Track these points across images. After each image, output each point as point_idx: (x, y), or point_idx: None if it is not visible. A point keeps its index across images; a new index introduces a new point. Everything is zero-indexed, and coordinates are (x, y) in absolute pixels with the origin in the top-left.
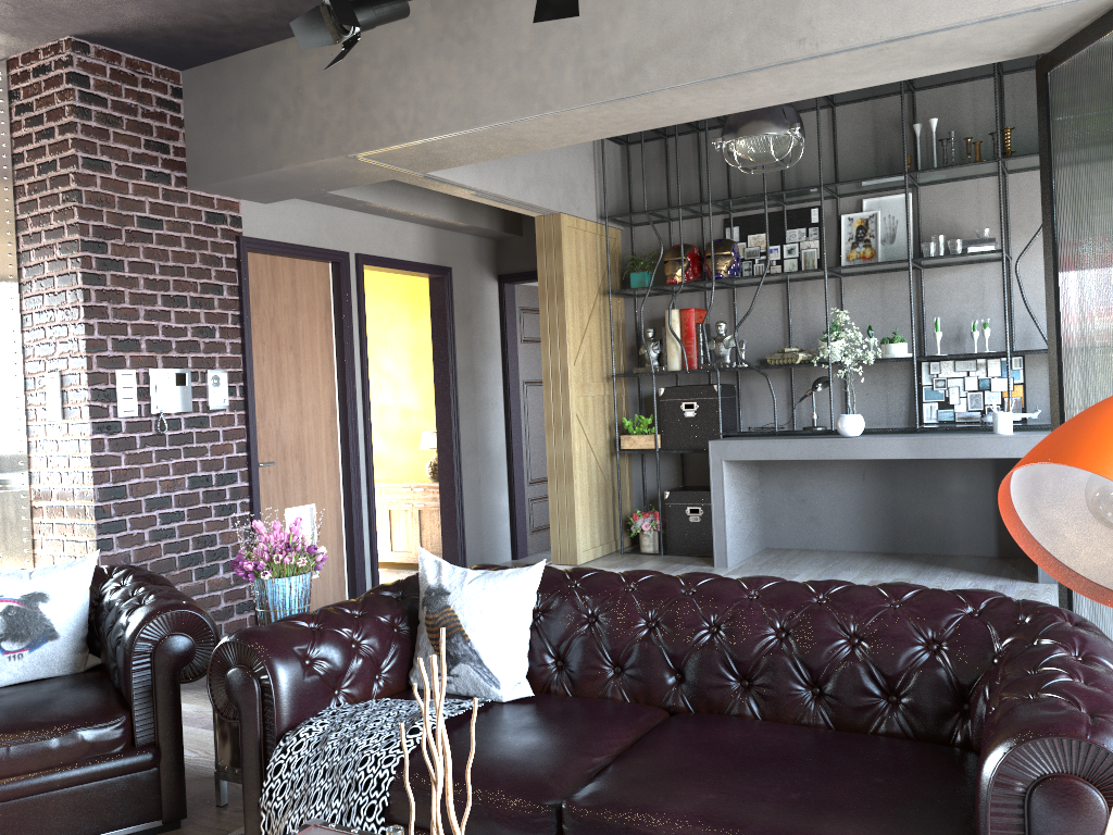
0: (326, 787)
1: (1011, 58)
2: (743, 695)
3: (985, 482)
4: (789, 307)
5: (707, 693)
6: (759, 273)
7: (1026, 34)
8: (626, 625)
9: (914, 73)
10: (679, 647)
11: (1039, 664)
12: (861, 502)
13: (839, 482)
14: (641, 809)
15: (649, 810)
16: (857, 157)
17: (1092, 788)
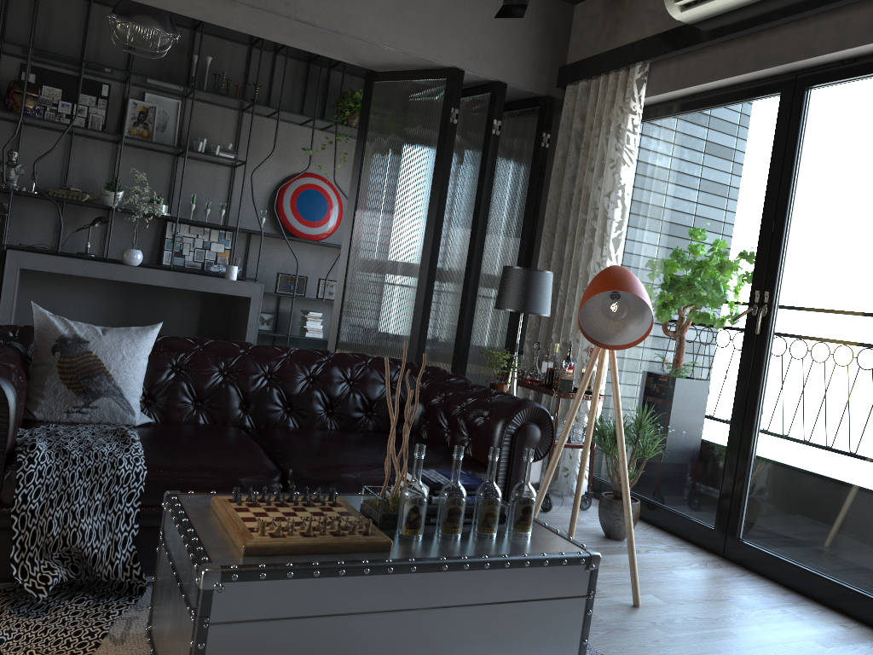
0: (86, 485)
1: (359, 65)
2: (288, 416)
3: (194, 310)
4: (71, 154)
5: (267, 415)
6: (49, 120)
7: (384, 60)
8: (209, 373)
9: (312, 49)
10: (251, 387)
11: (470, 387)
12: (103, 316)
13: (88, 298)
14: (341, 465)
15: (345, 465)
16: (146, 59)
17: (537, 427)
